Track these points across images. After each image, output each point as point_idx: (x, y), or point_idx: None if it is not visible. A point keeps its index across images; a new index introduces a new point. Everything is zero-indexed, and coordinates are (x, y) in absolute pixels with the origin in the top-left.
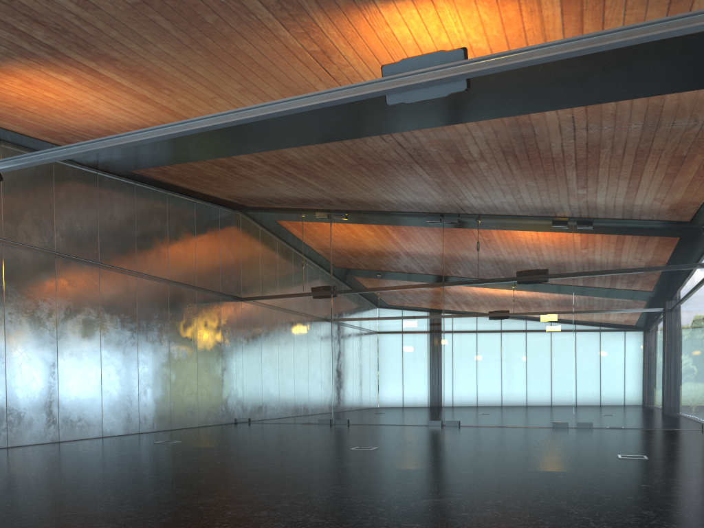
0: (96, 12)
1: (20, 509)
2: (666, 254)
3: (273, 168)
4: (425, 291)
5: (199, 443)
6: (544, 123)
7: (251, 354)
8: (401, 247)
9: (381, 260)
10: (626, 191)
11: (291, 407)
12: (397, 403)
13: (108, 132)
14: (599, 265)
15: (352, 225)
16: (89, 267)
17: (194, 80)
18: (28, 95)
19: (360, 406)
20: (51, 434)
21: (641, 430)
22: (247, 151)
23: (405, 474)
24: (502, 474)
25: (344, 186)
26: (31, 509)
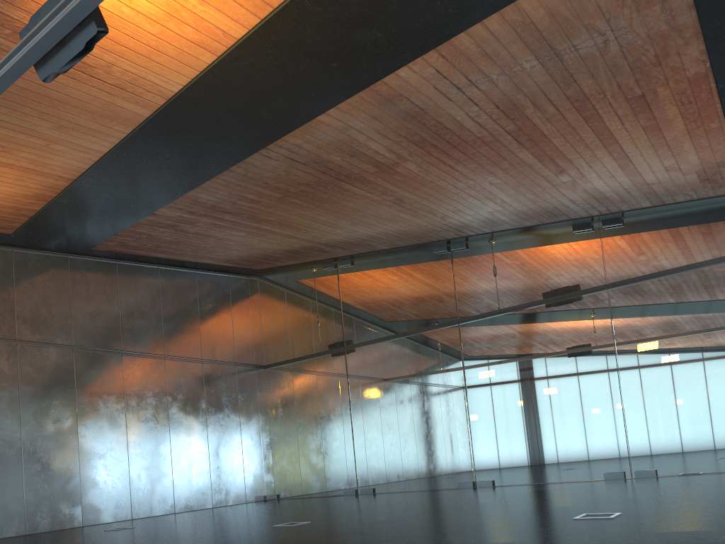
0: None
1: None
2: (723, 239)
3: (211, 218)
4: (440, 331)
5: (147, 527)
6: (414, 89)
7: (274, 424)
8: (410, 286)
9: (390, 304)
10: (619, 165)
11: (316, 478)
12: (422, 465)
13: (18, 208)
14: (637, 269)
15: (358, 270)
16: (60, 350)
17: (2, 127)
18: None
19: (384, 472)
20: (16, 526)
21: (717, 475)
22: (160, 203)
23: None
24: None
25: (307, 226)
26: None
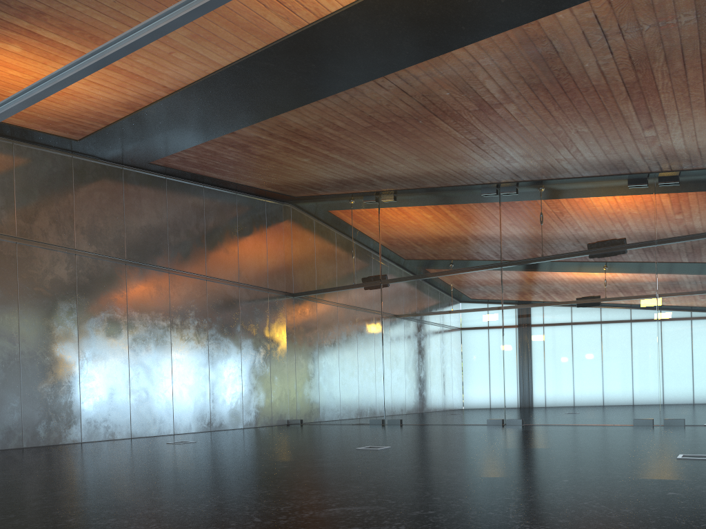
0: None
1: None
2: None
3: (286, 142)
4: (481, 273)
5: (211, 443)
6: (562, 32)
7: (302, 352)
8: (454, 226)
9: (432, 242)
10: None
11: (342, 407)
12: (452, 401)
13: (101, 115)
14: (688, 228)
15: (401, 206)
16: (113, 264)
17: None
18: None
19: (413, 404)
20: (73, 434)
21: None
22: (246, 122)
23: (368, 476)
24: (492, 476)
25: (373, 158)
26: None
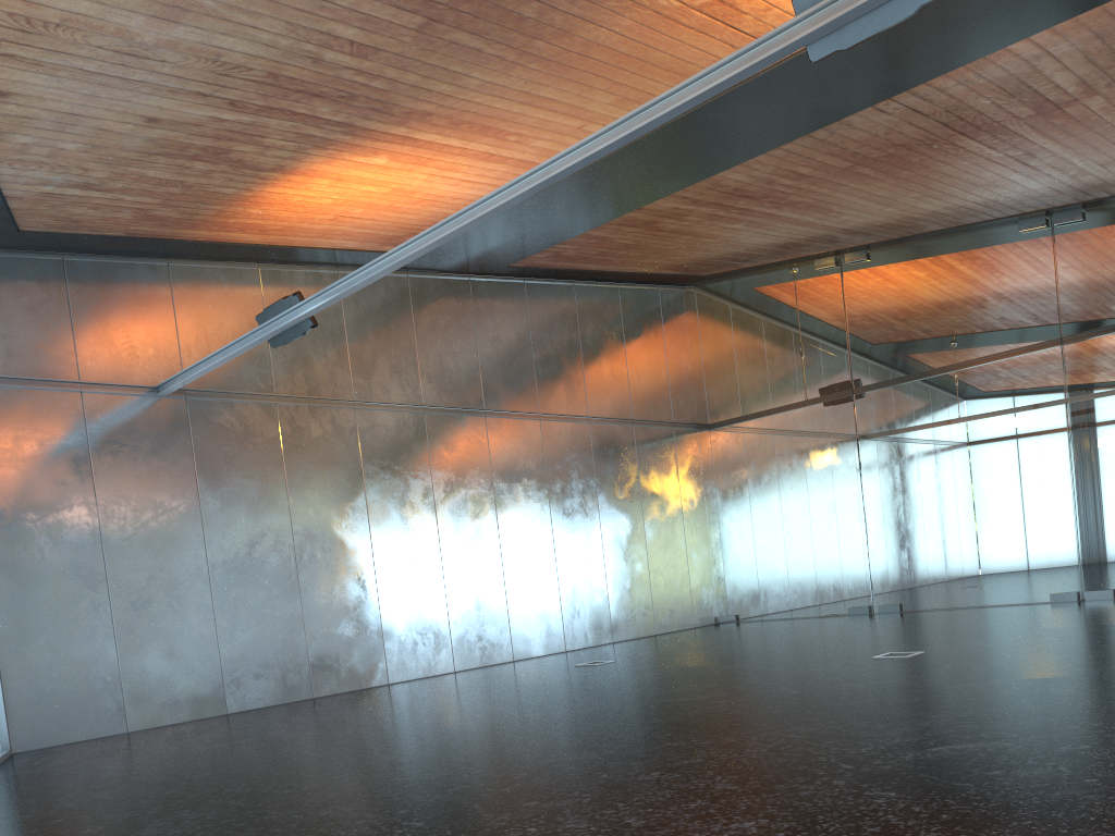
0: (378, 56)
1: (347, 773)
2: None
3: (715, 207)
4: (1027, 359)
5: (639, 661)
6: None
7: (731, 512)
8: (973, 289)
9: (936, 319)
10: None
11: (802, 591)
12: (987, 569)
13: None
14: None
15: (879, 268)
16: (470, 418)
17: (544, 109)
18: (344, 196)
19: (920, 579)
20: (443, 661)
21: None
22: (663, 192)
23: (937, 700)
24: None
25: (845, 207)
26: (358, 773)
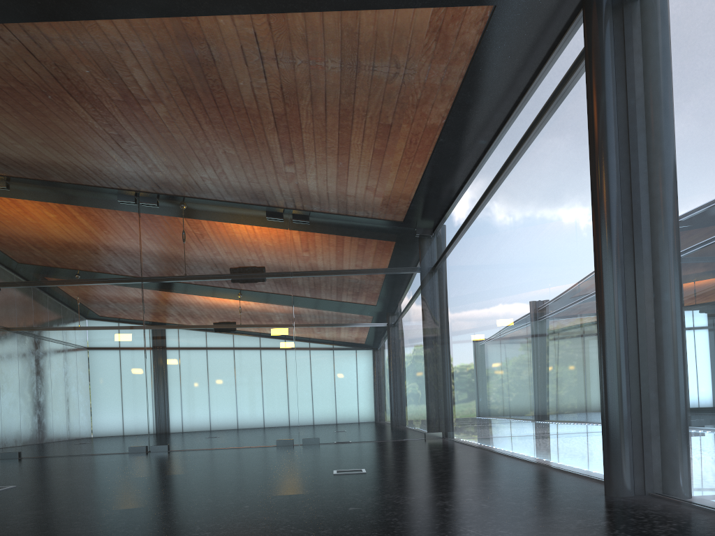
0: None
1: None
2: (383, 255)
3: None
4: (120, 286)
5: None
6: (221, 40)
7: None
8: (86, 231)
9: (59, 245)
10: (337, 173)
11: None
12: (87, 427)
13: None
14: (318, 264)
15: (16, 197)
16: None
17: None
18: None
19: (36, 433)
20: None
21: (367, 443)
22: None
23: None
24: (164, 510)
25: None
26: None
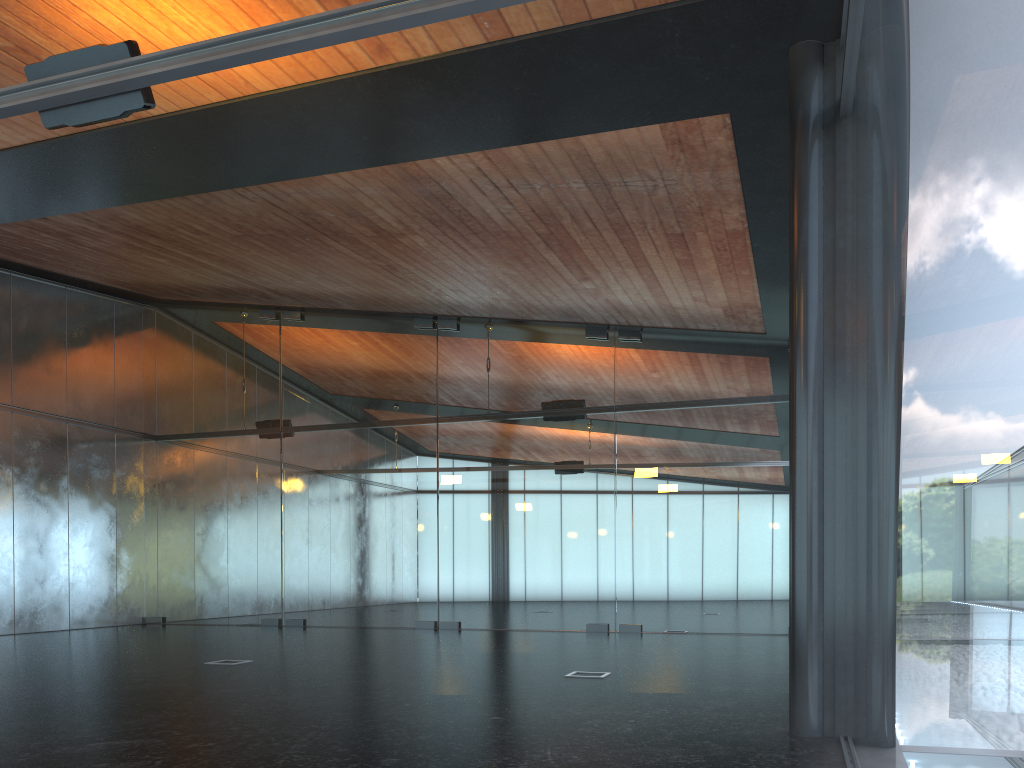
0: None
1: None
2: (740, 380)
3: (128, 237)
4: (413, 429)
5: (2, 654)
6: (447, 177)
7: (167, 520)
8: (379, 364)
9: (350, 382)
10: (647, 286)
11: (224, 600)
12: (372, 596)
13: None
14: (650, 395)
15: (310, 329)
16: None
17: None
18: None
19: (321, 599)
20: None
21: (701, 636)
22: (62, 209)
23: (181, 702)
24: (332, 700)
25: (258, 269)
26: None
